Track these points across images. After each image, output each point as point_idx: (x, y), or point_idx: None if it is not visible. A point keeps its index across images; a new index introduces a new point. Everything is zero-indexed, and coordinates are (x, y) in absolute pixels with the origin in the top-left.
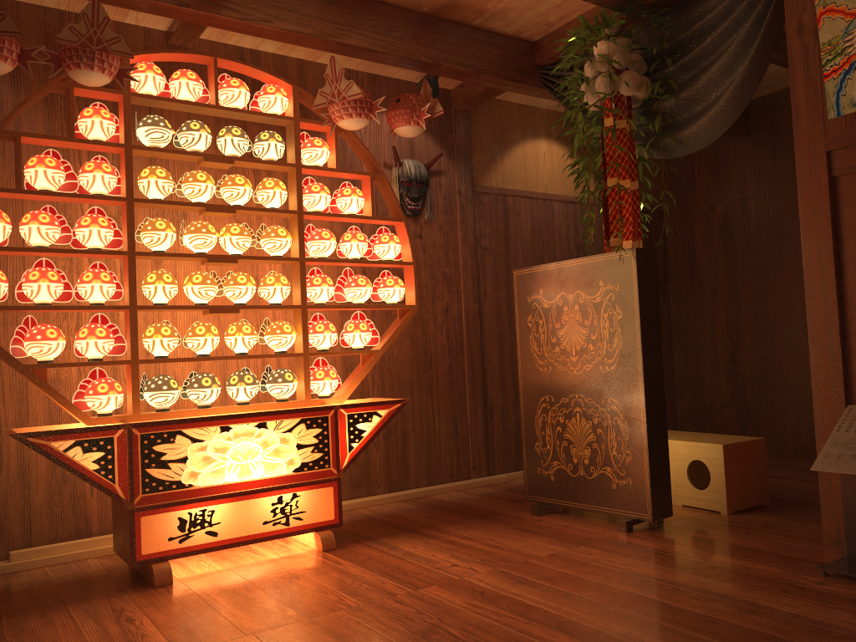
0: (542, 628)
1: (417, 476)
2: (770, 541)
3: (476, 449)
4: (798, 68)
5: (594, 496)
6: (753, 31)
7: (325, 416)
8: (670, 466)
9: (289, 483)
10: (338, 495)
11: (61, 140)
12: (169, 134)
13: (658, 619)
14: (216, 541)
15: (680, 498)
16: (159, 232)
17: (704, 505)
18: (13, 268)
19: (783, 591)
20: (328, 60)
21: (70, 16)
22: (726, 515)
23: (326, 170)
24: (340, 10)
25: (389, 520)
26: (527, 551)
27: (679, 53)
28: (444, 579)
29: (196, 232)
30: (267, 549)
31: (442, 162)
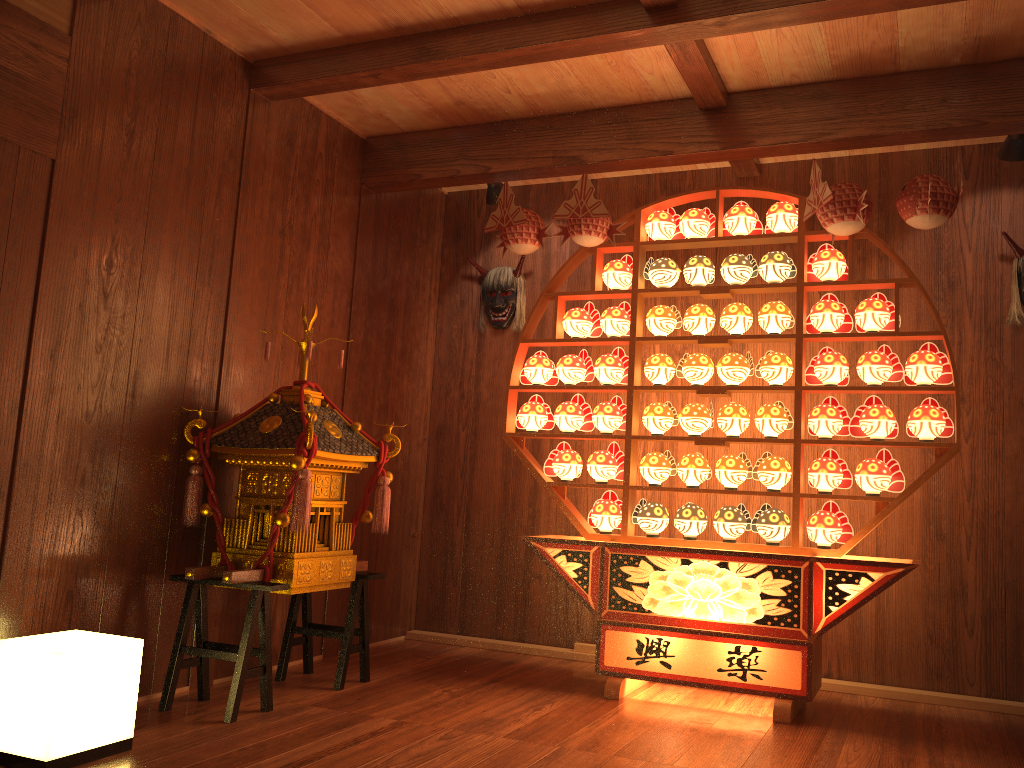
0: None
1: None
2: None
3: None
4: None
5: None
6: None
7: (796, 567)
8: None
9: (749, 634)
10: (806, 663)
11: (584, 294)
12: (670, 273)
13: None
14: (668, 673)
15: None
16: (652, 367)
17: None
18: (600, 402)
19: None
20: (916, 145)
21: (655, 177)
22: None
23: (834, 285)
24: (836, 102)
25: (918, 722)
26: None
27: None
28: None
29: (686, 365)
30: (742, 704)
31: None
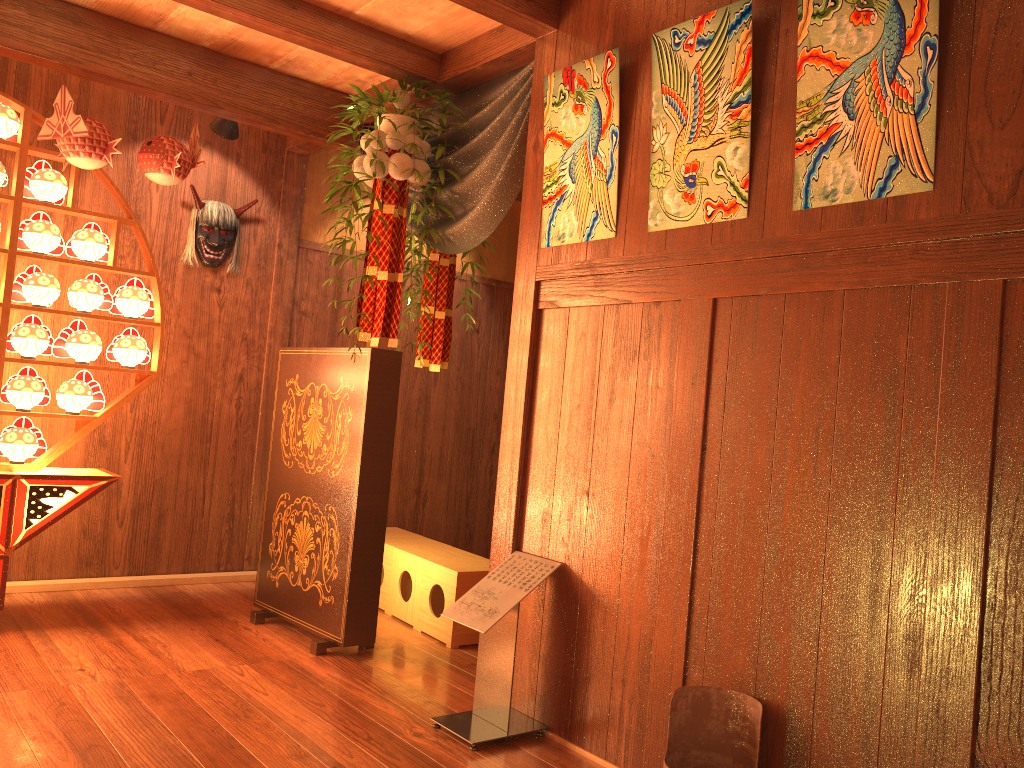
0: (66, 749)
1: (171, 560)
2: (445, 683)
3: (256, 538)
4: (529, 187)
5: (305, 611)
6: (515, 136)
7: None
8: (418, 587)
9: None
10: (2, 575)
11: None
12: None
13: (198, 753)
14: None
15: (420, 623)
16: None
17: (436, 634)
18: None
19: (368, 739)
20: None
21: None
22: (450, 648)
23: (57, 208)
24: (89, 33)
25: (91, 608)
26: (182, 663)
27: (465, 142)
28: (46, 684)
29: None
30: None
31: (263, 209)
